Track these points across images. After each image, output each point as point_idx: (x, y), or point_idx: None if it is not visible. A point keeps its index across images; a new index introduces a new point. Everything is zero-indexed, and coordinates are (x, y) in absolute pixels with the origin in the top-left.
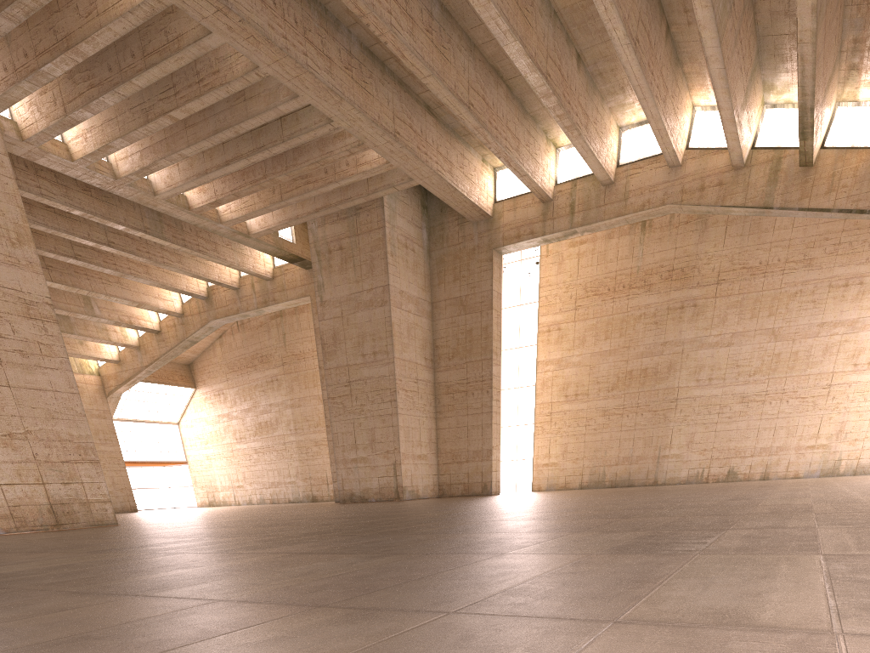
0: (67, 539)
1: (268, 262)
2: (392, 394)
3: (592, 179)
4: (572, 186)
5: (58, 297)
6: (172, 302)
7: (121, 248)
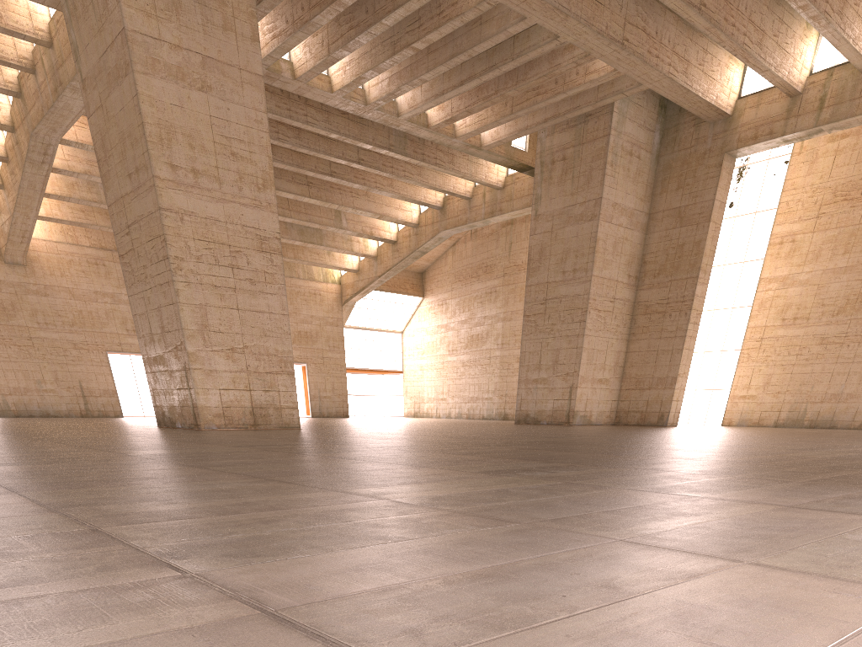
0: (243, 436)
1: (502, 170)
2: (583, 315)
3: (852, 67)
4: (827, 76)
5: (314, 211)
6: (410, 212)
7: (368, 165)
